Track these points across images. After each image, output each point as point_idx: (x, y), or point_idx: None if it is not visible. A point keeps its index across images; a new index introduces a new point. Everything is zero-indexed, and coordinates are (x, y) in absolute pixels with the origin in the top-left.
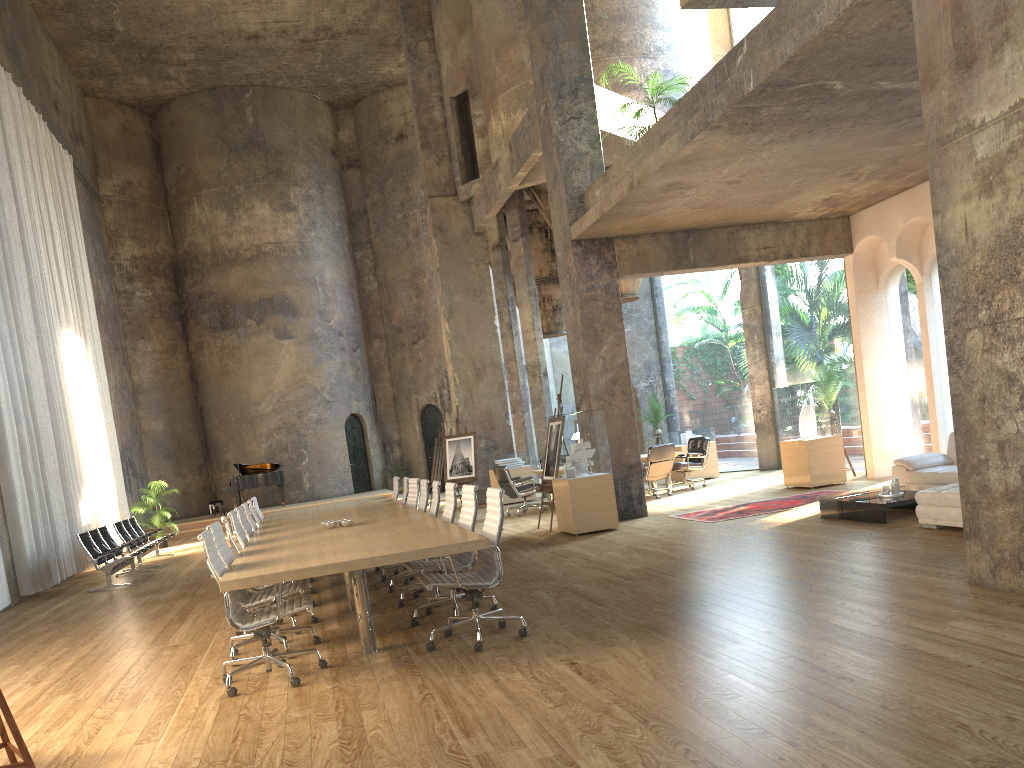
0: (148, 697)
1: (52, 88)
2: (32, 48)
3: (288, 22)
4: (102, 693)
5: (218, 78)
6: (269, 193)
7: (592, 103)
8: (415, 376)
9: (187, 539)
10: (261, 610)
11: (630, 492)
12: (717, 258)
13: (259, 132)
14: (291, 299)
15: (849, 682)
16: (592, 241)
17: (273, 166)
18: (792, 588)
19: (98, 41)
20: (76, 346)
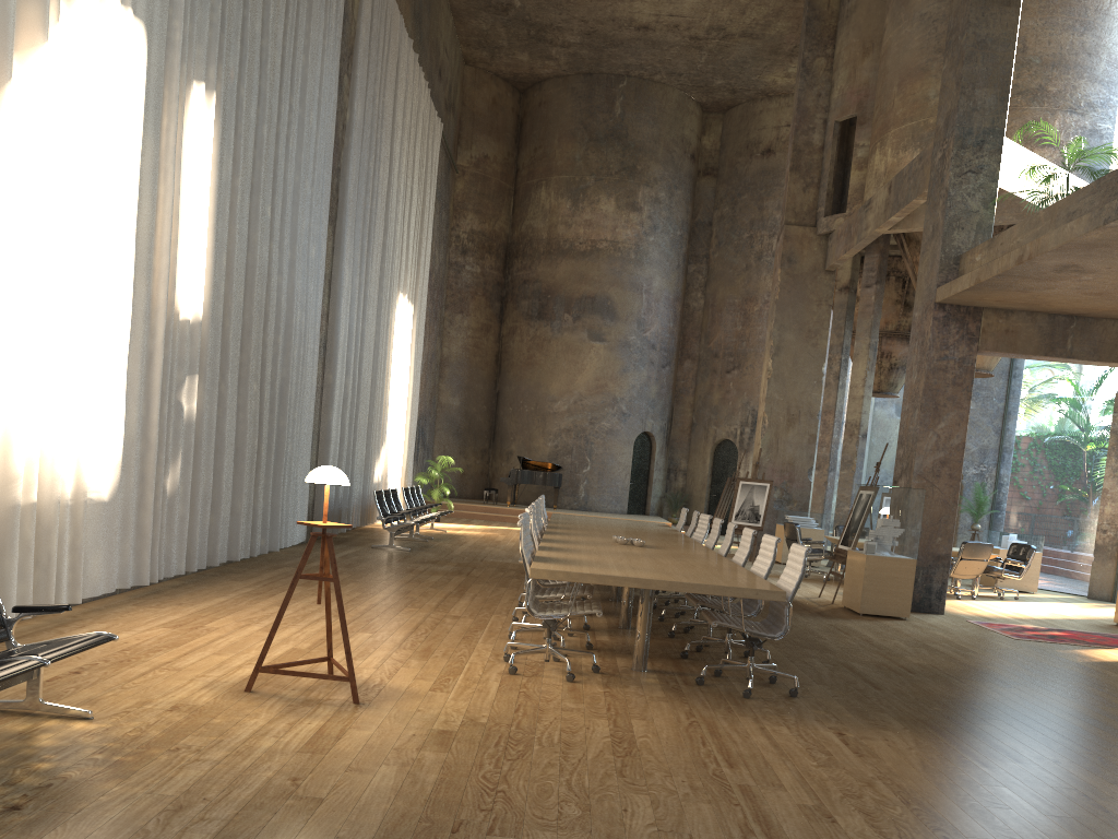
0: (436, 654)
1: (440, 55)
2: (433, 15)
3: (682, 17)
4: (396, 640)
5: (596, 64)
6: (618, 189)
7: (997, 159)
8: (719, 407)
9: (457, 519)
10: (552, 604)
11: (930, 584)
12: (1099, 352)
13: (623, 125)
14: (613, 302)
15: None
16: (958, 308)
17: (628, 162)
18: (1093, 727)
19: (493, 14)
20: (405, 310)
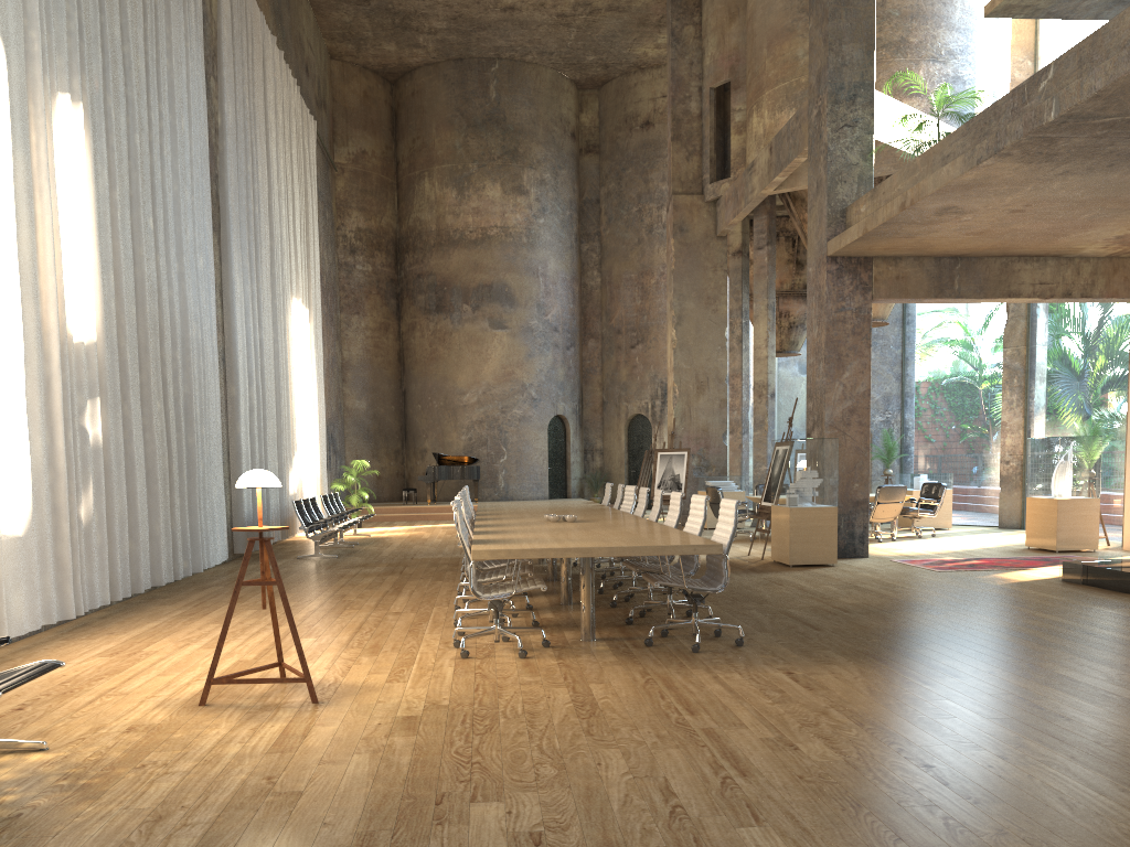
0: (386, 649)
1: (305, 51)
2: (293, 10)
3: None
4: (342, 641)
5: (466, 49)
6: (502, 174)
7: (870, 111)
8: (628, 383)
9: (379, 523)
10: (495, 585)
11: (853, 530)
12: (985, 290)
13: (500, 109)
14: (510, 288)
15: (1066, 720)
16: (849, 259)
17: (510, 146)
18: (1020, 639)
19: (354, 4)
20: (301, 315)
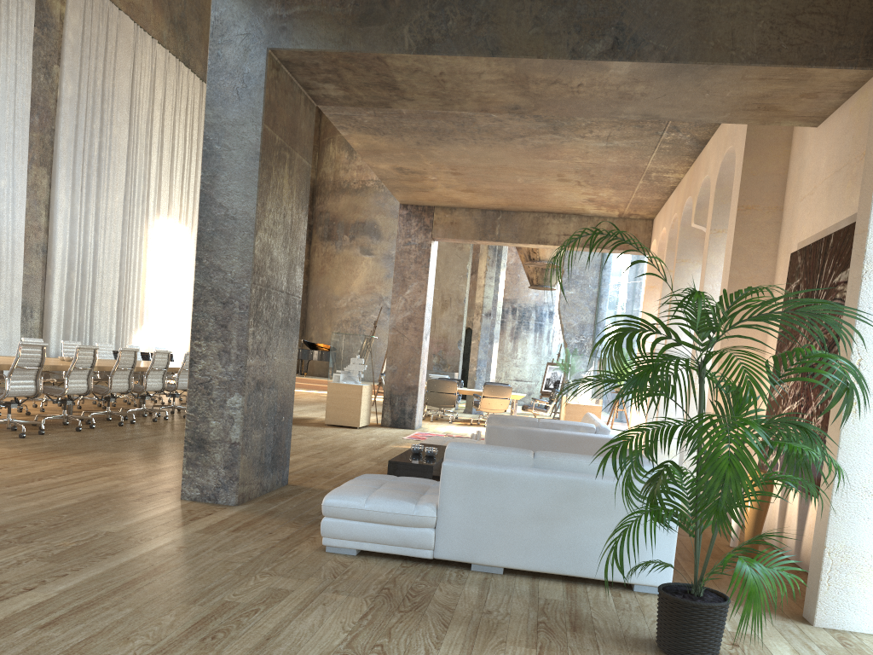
0: None
1: None
2: (208, 22)
3: None
4: None
5: None
6: None
7: None
8: None
9: None
10: None
11: (404, 407)
12: (519, 237)
13: None
14: (378, 225)
15: None
16: (416, 207)
17: None
18: None
19: None
20: (176, 231)
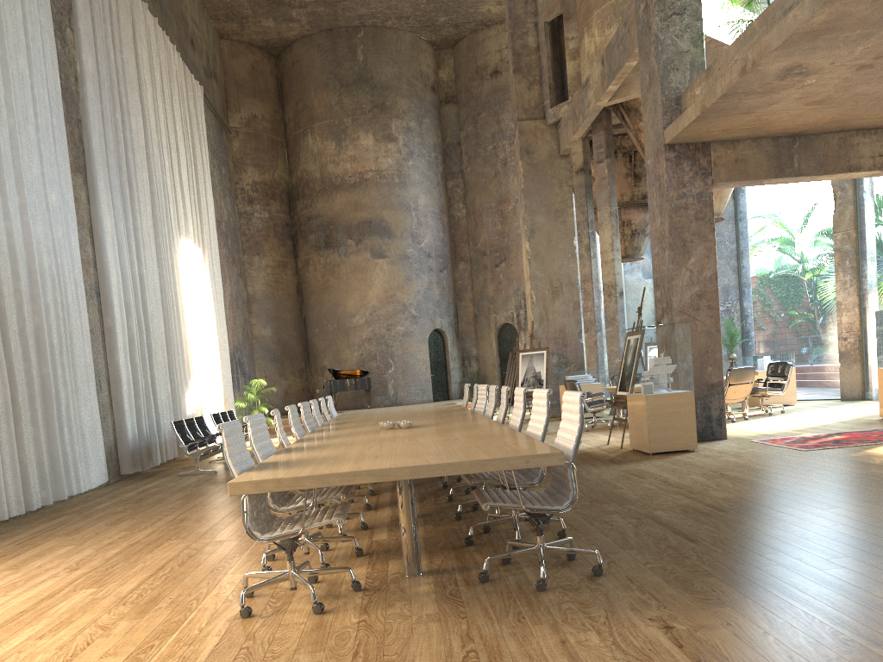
0: (161, 605)
1: (190, 26)
2: None
3: None
4: (122, 592)
5: (334, 19)
6: (373, 125)
7: None
8: (495, 297)
9: None
10: (291, 517)
11: (709, 413)
12: (825, 166)
13: (367, 69)
14: (387, 222)
15: None
16: (687, 146)
17: (378, 100)
18: None
19: None
20: (194, 254)
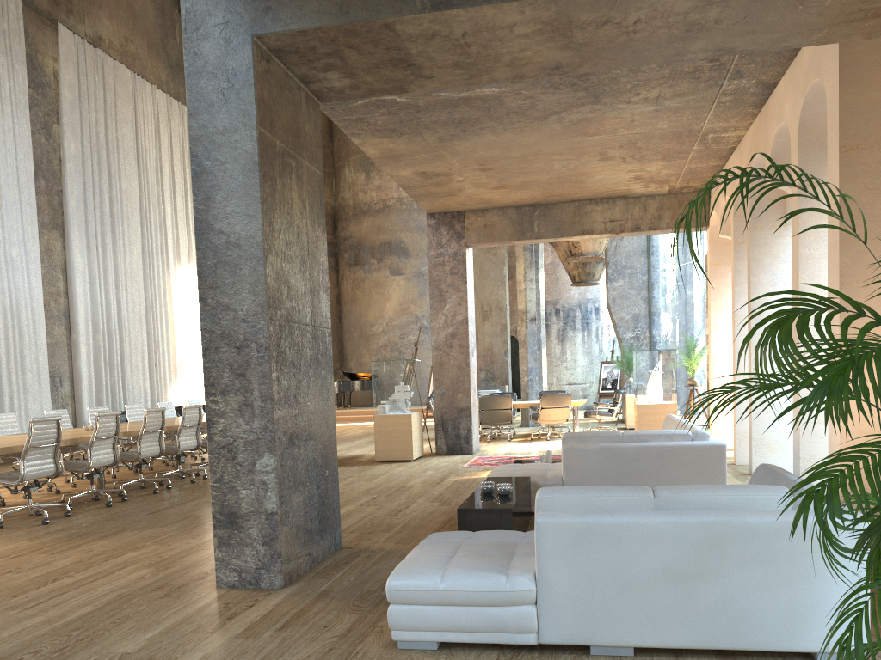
0: None
1: None
2: None
3: None
4: None
5: None
6: None
7: None
8: None
9: None
10: None
11: (459, 432)
12: (561, 230)
13: None
14: (405, 243)
15: None
16: (445, 214)
17: None
18: None
19: None
20: None
